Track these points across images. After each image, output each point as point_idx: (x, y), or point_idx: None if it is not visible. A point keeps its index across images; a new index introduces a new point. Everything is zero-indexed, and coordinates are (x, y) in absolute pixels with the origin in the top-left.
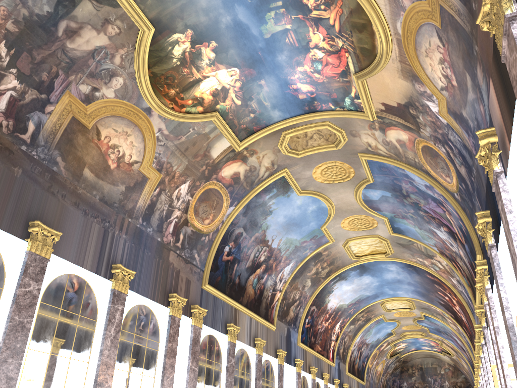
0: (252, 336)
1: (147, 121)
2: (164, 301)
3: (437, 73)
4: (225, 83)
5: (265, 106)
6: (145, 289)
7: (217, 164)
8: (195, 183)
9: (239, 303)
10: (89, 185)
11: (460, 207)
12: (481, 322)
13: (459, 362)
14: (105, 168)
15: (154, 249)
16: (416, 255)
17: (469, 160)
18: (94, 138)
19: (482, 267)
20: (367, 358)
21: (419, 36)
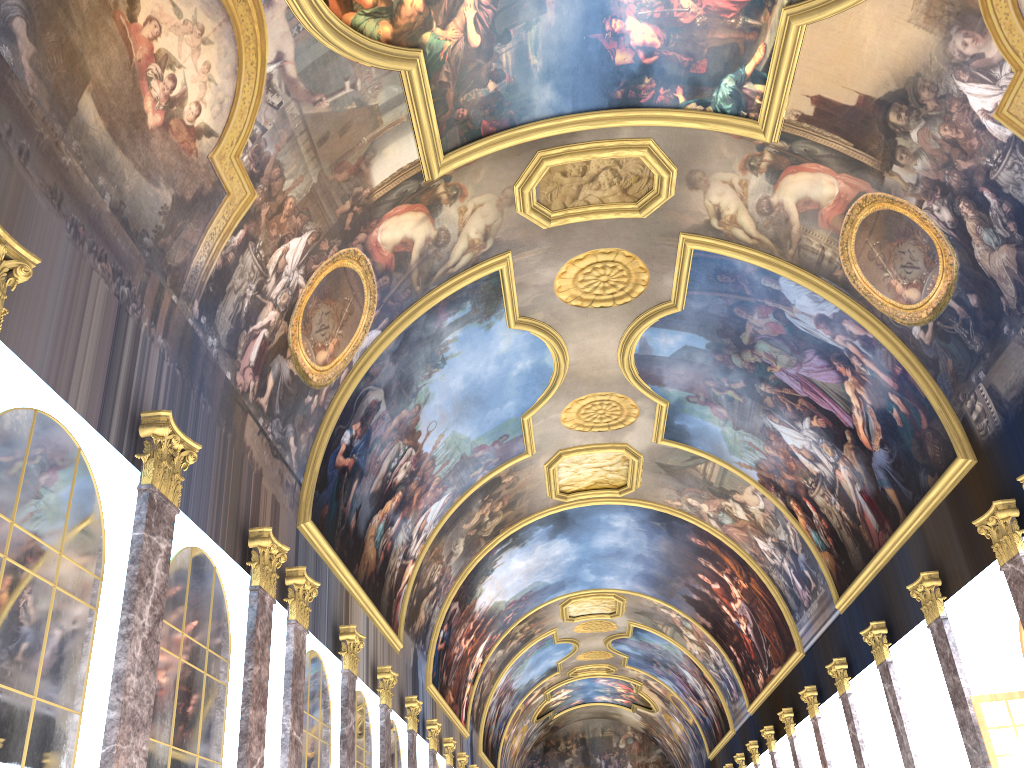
0: (370, 662)
1: (257, 18)
2: (235, 548)
3: None
4: None
5: (530, 68)
6: (200, 507)
7: (376, 205)
8: (320, 244)
9: (355, 579)
10: (89, 151)
11: (918, 360)
12: (935, 608)
13: (663, 724)
14: (134, 117)
15: (218, 399)
16: (688, 493)
17: None
18: (119, 8)
19: None
20: (506, 722)
21: None
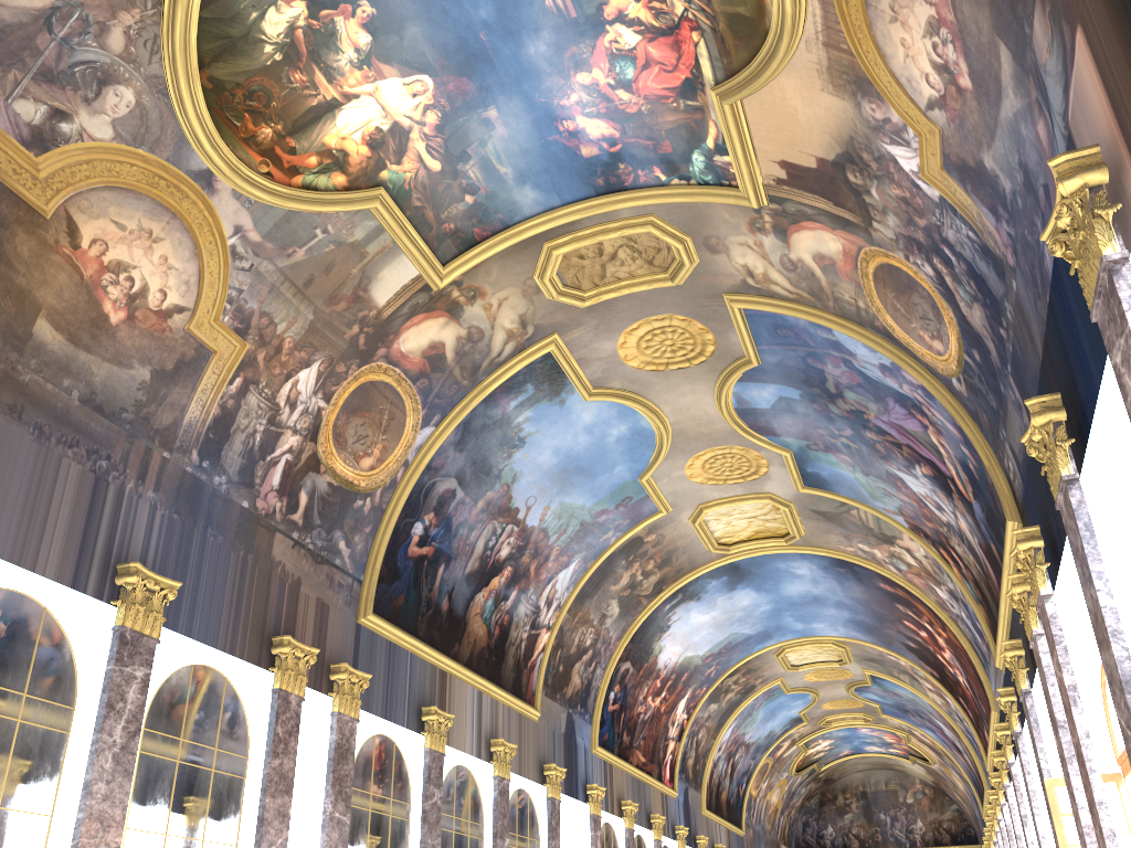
0: (485, 735)
1: (205, 206)
2: (260, 655)
3: (921, 63)
4: (400, 113)
5: (501, 176)
6: (209, 627)
7: (388, 321)
8: (335, 368)
9: (450, 659)
10: (50, 362)
11: (966, 412)
12: (1018, 680)
13: (947, 778)
14: (95, 321)
15: (232, 528)
16: (855, 539)
17: (996, 285)
18: (61, 243)
19: (1030, 545)
20: (748, 777)
21: None
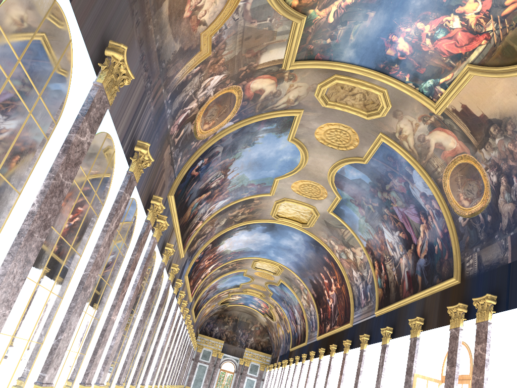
0: (170, 260)
1: None
2: (145, 201)
3: None
4: None
5: (348, 40)
6: (140, 181)
7: (256, 71)
8: (226, 80)
9: (179, 224)
10: (159, 23)
11: (455, 230)
12: (416, 333)
13: (275, 327)
14: (179, 12)
15: (161, 136)
16: (332, 238)
17: None
18: None
19: (491, 302)
20: (207, 300)
21: None
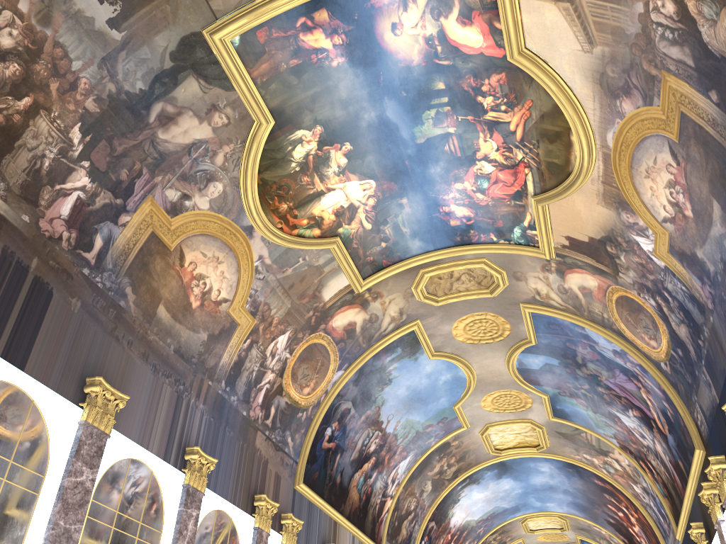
0: None
1: (246, 244)
2: (247, 506)
3: (661, 199)
4: (354, 199)
5: (403, 233)
6: (224, 487)
7: (328, 309)
8: (297, 335)
9: (340, 514)
10: (162, 329)
11: (668, 383)
12: None
13: None
14: (185, 306)
15: (237, 427)
16: (582, 451)
17: (698, 316)
18: (175, 264)
19: (719, 466)
20: None
21: (639, 150)
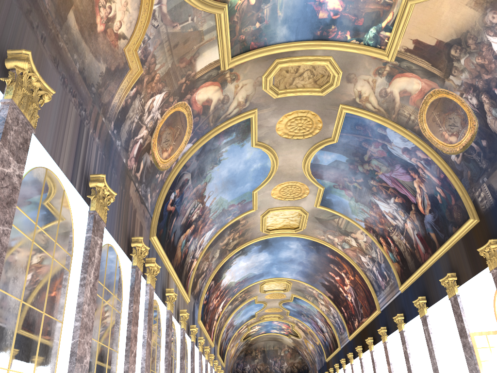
0: (176, 307)
1: None
2: (125, 246)
3: None
4: None
5: (277, 17)
6: (111, 225)
7: (196, 80)
8: (169, 98)
9: (172, 266)
10: (71, 40)
11: (452, 171)
12: (453, 290)
13: (303, 344)
14: (91, 26)
15: (119, 172)
16: (328, 232)
17: None
18: None
19: None
20: (229, 341)
21: None
